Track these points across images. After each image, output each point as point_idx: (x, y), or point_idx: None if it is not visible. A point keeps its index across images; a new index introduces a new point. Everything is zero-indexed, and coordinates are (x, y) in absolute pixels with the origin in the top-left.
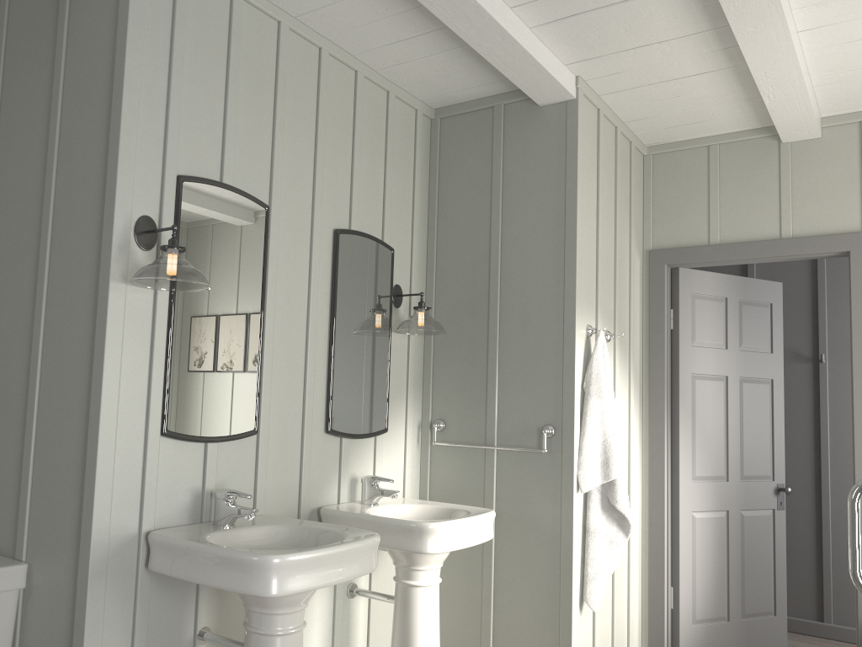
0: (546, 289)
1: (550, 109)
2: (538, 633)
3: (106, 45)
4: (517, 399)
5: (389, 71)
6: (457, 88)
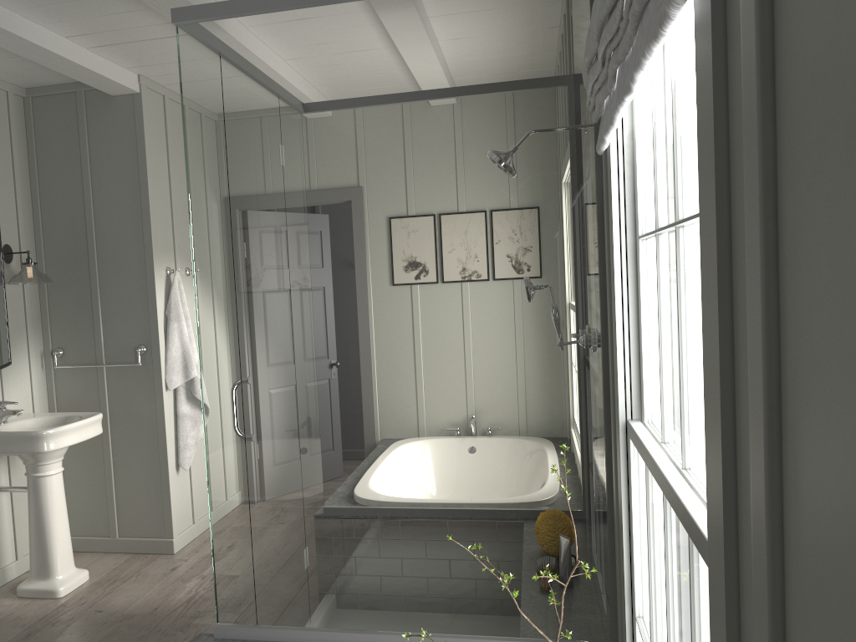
0: (131, 243)
1: (122, 99)
2: (147, 492)
3: None
4: (117, 328)
5: None
6: (41, 77)
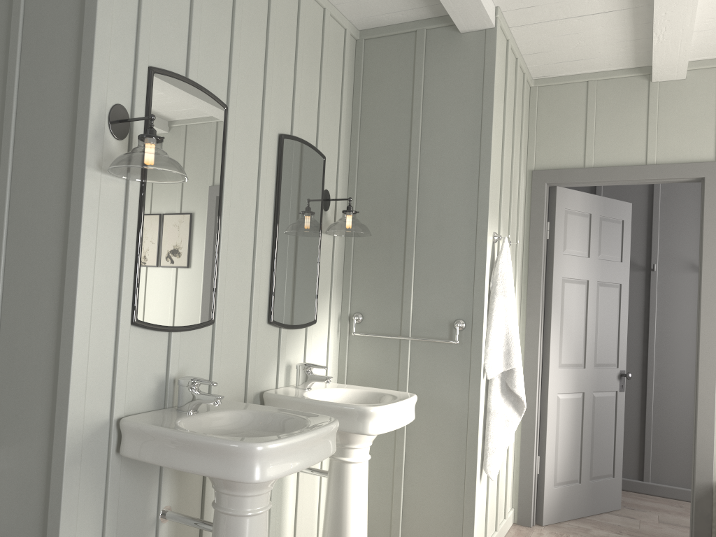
0: (461, 199)
1: (470, 35)
2: (444, 499)
3: None
4: (431, 296)
5: None
6: (386, 10)
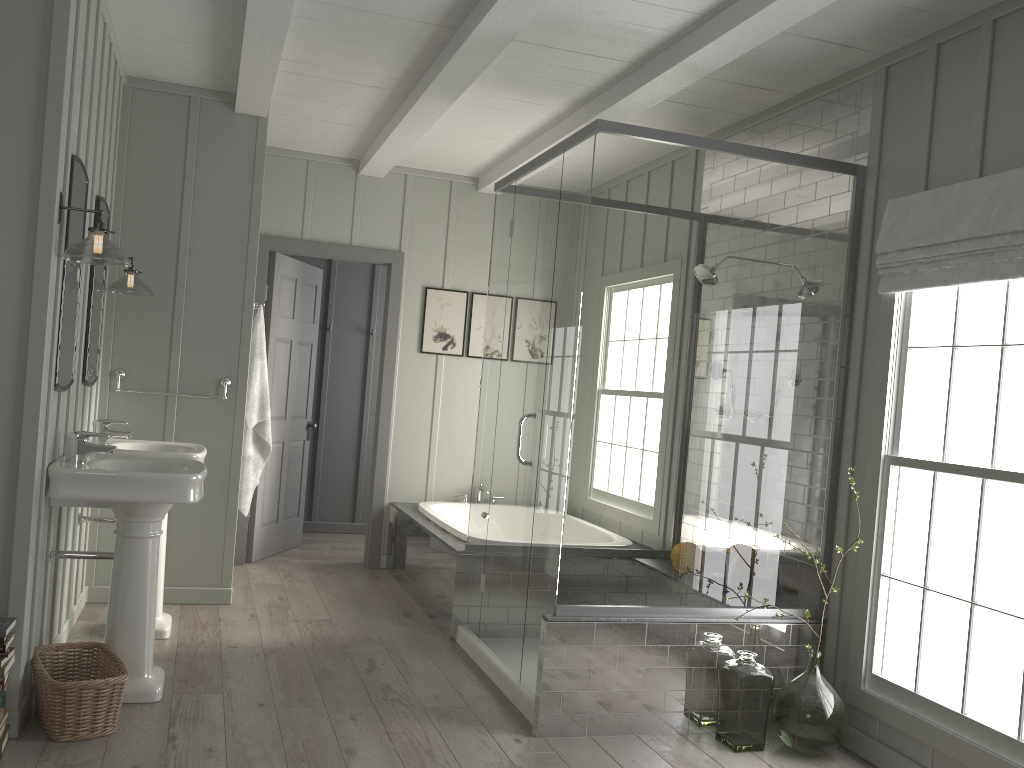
0: (231, 268)
1: (244, 118)
2: (207, 537)
3: (31, 20)
4: (199, 356)
5: (129, 47)
6: (170, 73)
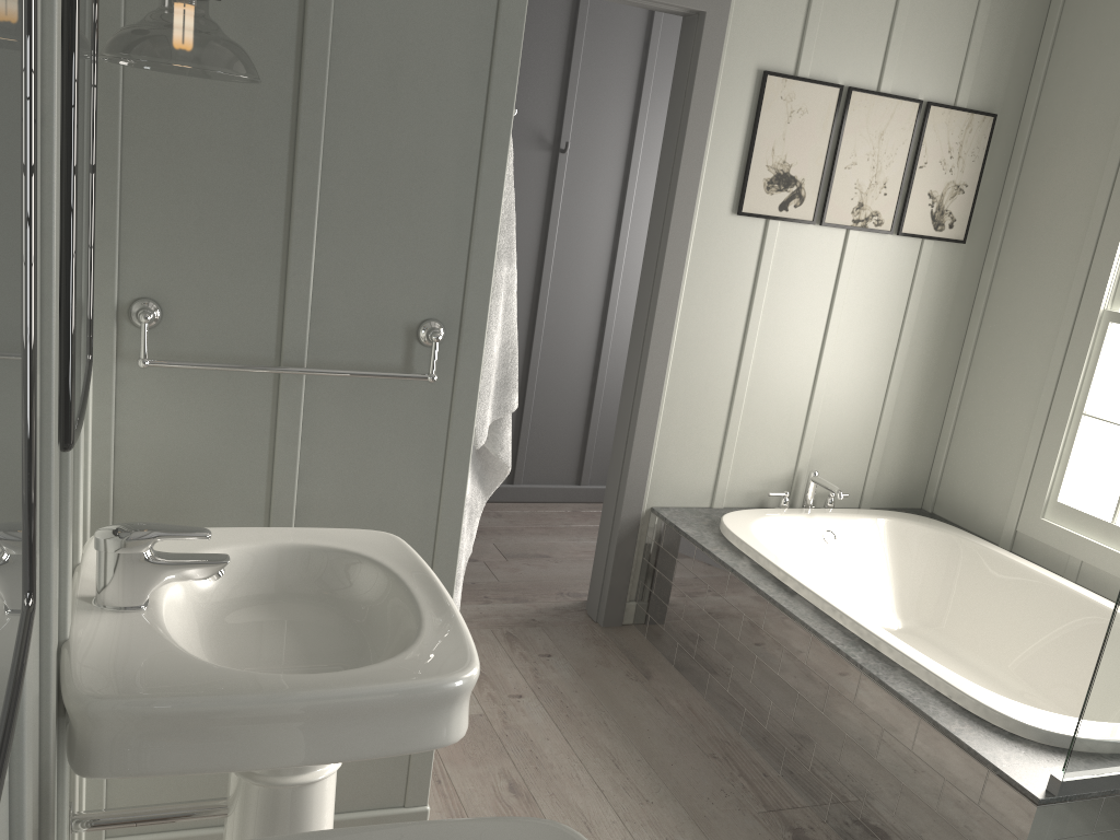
0: (456, 2)
1: None
2: None
3: None
4: (363, 261)
5: None
6: None
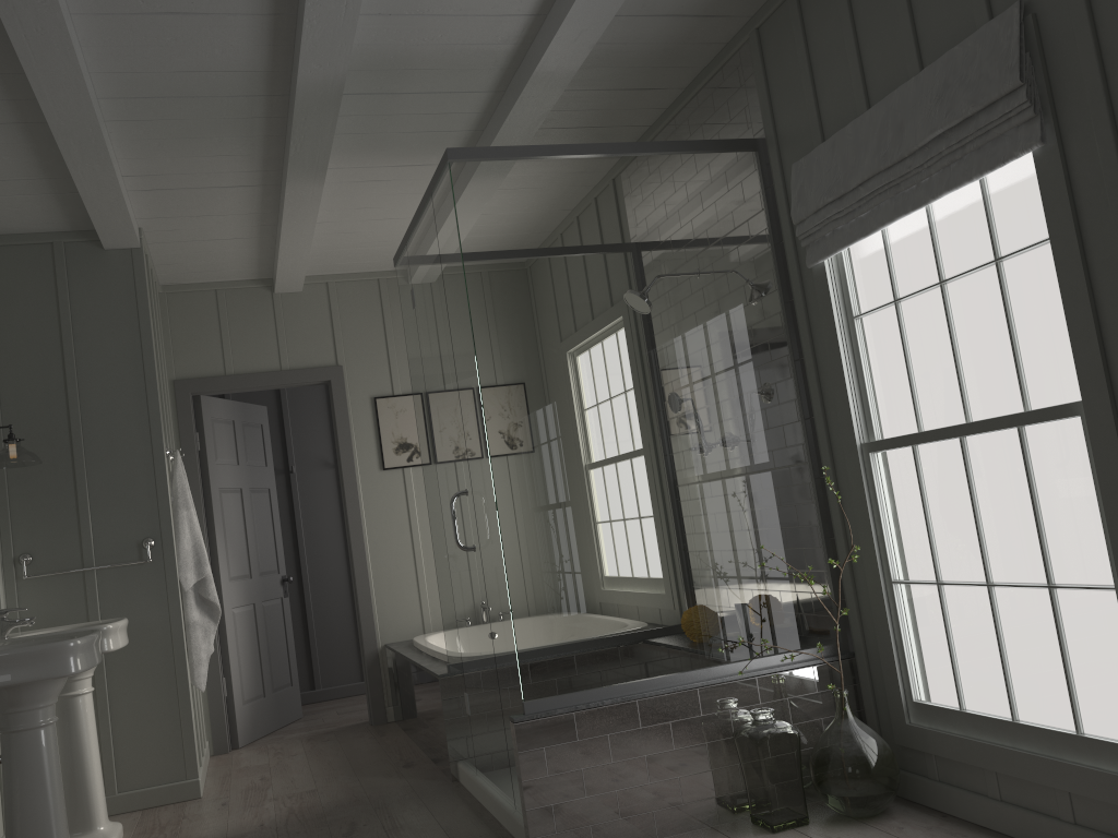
0: (131, 416)
1: (116, 253)
2: (160, 724)
3: None
4: (113, 520)
5: None
6: (21, 222)
